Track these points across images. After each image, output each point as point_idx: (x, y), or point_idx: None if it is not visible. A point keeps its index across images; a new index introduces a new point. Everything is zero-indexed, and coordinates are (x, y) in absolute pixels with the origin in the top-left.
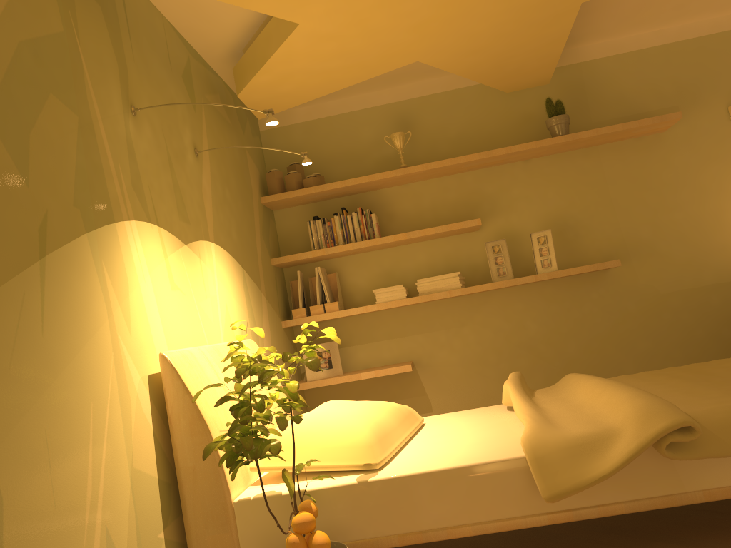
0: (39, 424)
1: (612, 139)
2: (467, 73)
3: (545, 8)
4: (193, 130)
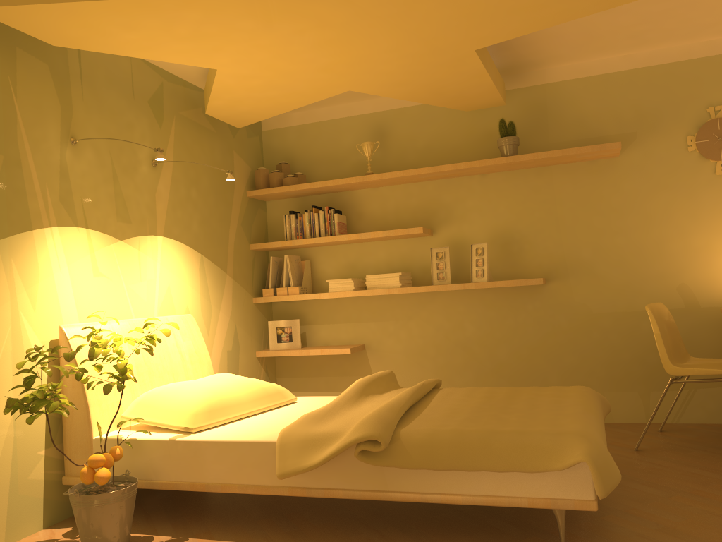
0: None
1: (561, 161)
2: (408, 98)
3: (439, 54)
4: (155, 144)
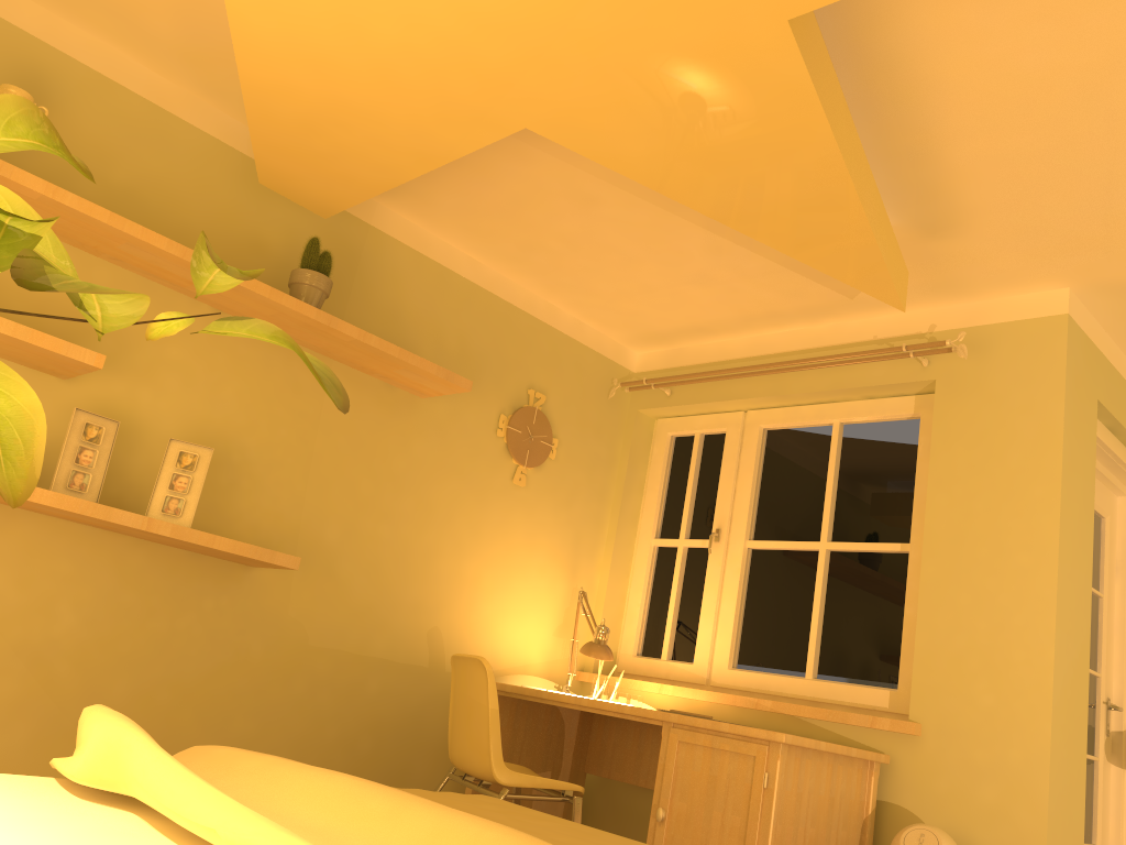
0: None
1: (363, 363)
2: (257, 91)
3: (487, 89)
4: None
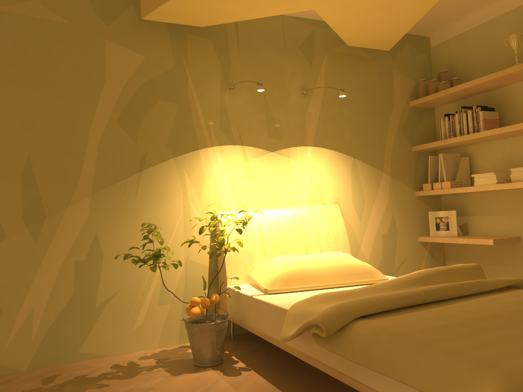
0: (127, 234)
1: None
2: None
3: None
4: (305, 78)
